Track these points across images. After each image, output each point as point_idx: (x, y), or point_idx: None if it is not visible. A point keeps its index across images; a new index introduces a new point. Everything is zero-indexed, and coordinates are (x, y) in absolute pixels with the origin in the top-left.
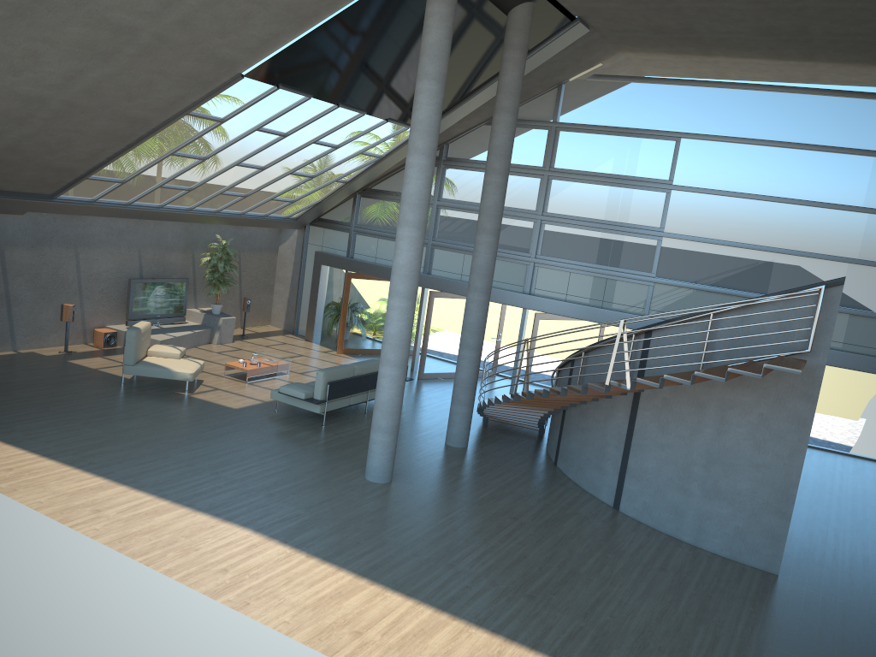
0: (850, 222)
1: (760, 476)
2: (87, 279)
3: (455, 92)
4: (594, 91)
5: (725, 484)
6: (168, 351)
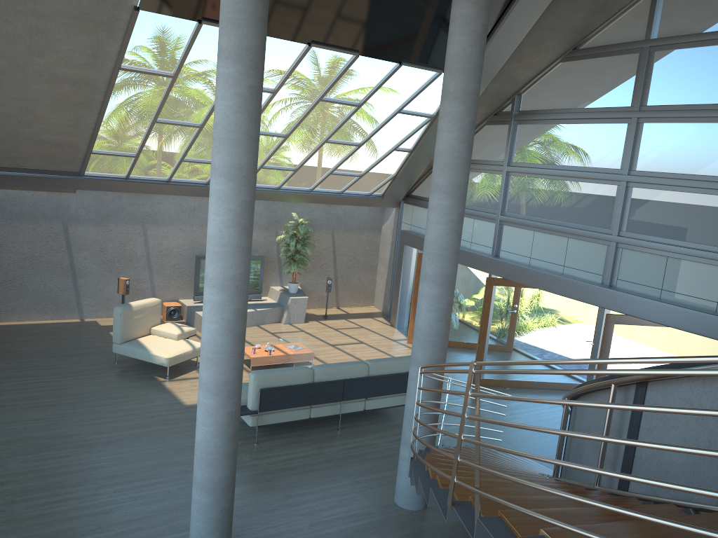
0: None
1: None
2: (157, 254)
3: None
4: None
5: None
6: (168, 330)
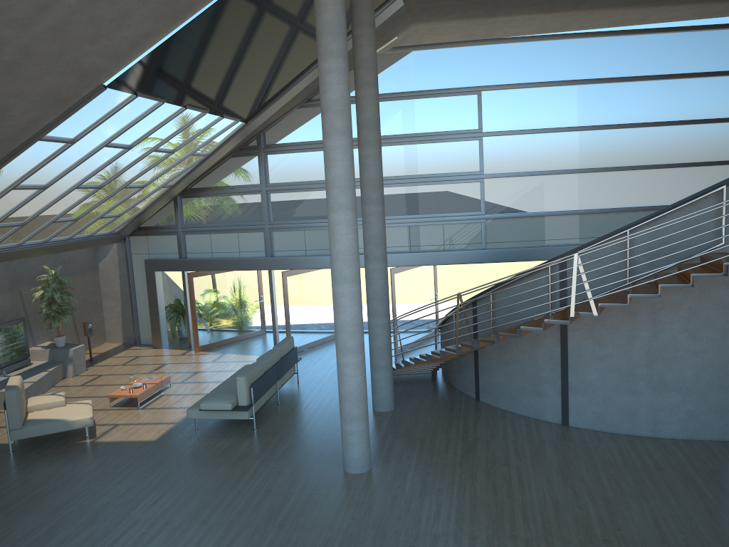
0: (628, 137)
1: (699, 361)
2: None
3: (285, 79)
4: (396, 62)
5: (670, 376)
6: (51, 400)
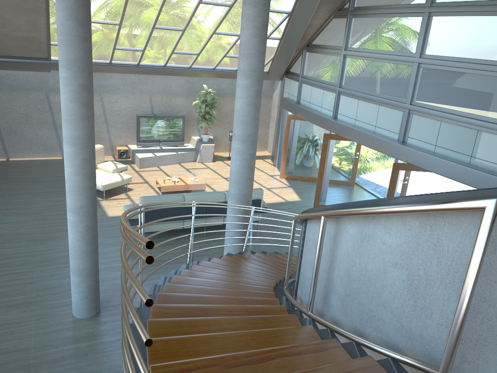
0: None
1: None
2: (111, 114)
3: None
4: None
5: None
6: (107, 167)
